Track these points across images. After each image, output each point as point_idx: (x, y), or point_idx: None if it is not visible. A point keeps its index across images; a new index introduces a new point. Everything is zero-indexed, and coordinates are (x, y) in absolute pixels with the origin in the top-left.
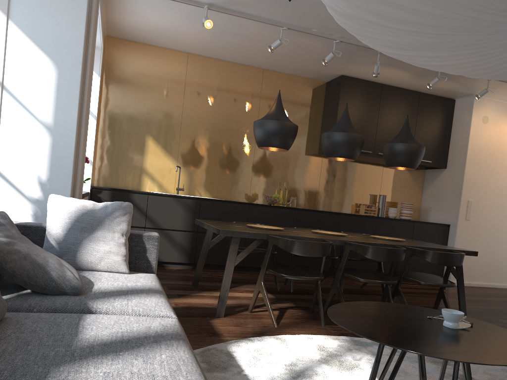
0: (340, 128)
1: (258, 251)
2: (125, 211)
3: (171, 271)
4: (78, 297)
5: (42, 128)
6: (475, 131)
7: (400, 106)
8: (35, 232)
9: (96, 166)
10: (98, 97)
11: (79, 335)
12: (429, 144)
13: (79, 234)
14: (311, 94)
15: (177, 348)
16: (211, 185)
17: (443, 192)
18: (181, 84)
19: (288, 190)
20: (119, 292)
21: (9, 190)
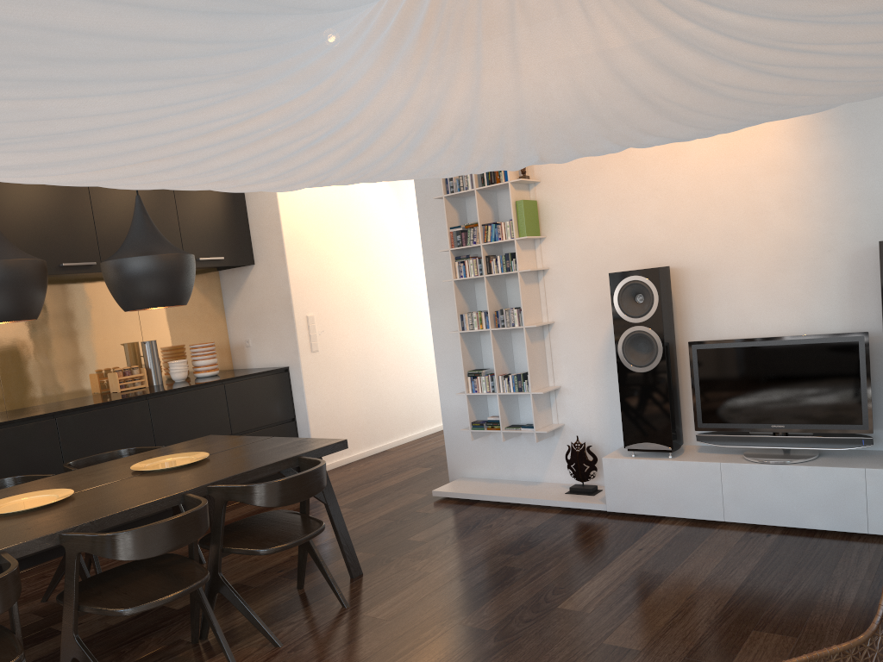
0: None
1: None
2: None
3: None
4: None
5: None
6: None
7: None
8: None
9: None
10: None
11: None
12: (210, 225)
13: None
14: None
15: None
16: None
17: (261, 310)
18: None
19: None
20: None
21: None
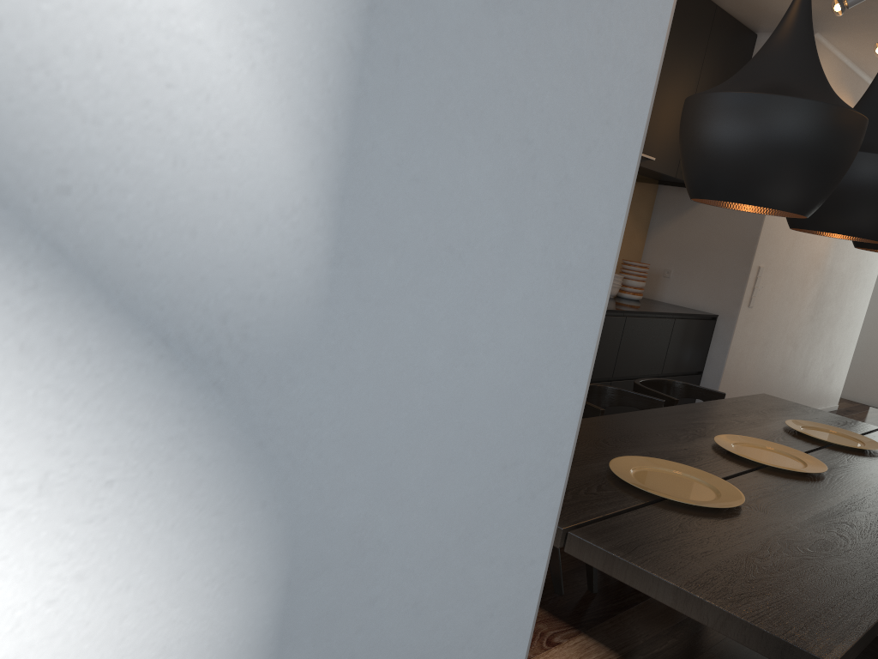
0: None
1: None
2: None
3: None
4: None
5: (36, 390)
6: None
7: (684, 35)
8: None
9: None
10: None
11: None
12: None
13: None
14: None
15: None
16: None
17: (705, 243)
18: None
19: None
20: None
21: None
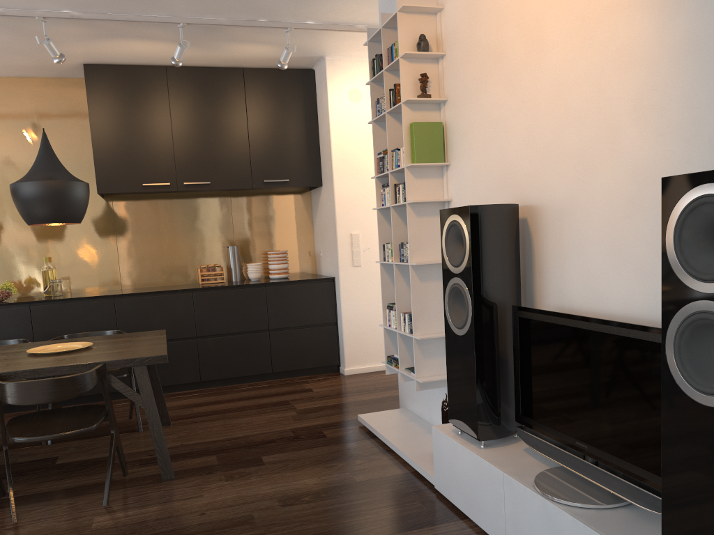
0: None
1: None
2: None
3: None
4: None
5: None
6: (340, 119)
7: (210, 97)
8: None
9: None
10: None
11: None
12: (280, 152)
13: None
14: (65, 103)
15: None
16: None
17: (325, 226)
18: None
19: (62, 267)
20: None
21: None
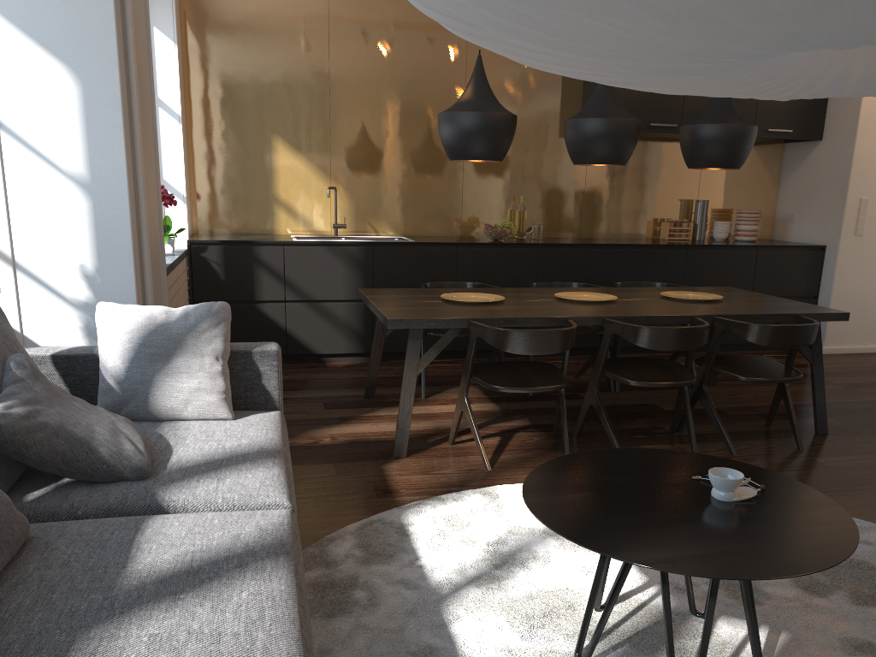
0: (594, 110)
1: (469, 333)
2: (217, 318)
3: (334, 370)
4: (144, 483)
5: (74, 187)
6: None
7: None
8: (85, 365)
9: (195, 201)
10: (179, 82)
11: (129, 566)
12: None
13: (148, 366)
14: None
15: (270, 574)
16: (392, 213)
17: (815, 186)
18: (323, 35)
19: (530, 207)
20: (209, 464)
21: (41, 293)
